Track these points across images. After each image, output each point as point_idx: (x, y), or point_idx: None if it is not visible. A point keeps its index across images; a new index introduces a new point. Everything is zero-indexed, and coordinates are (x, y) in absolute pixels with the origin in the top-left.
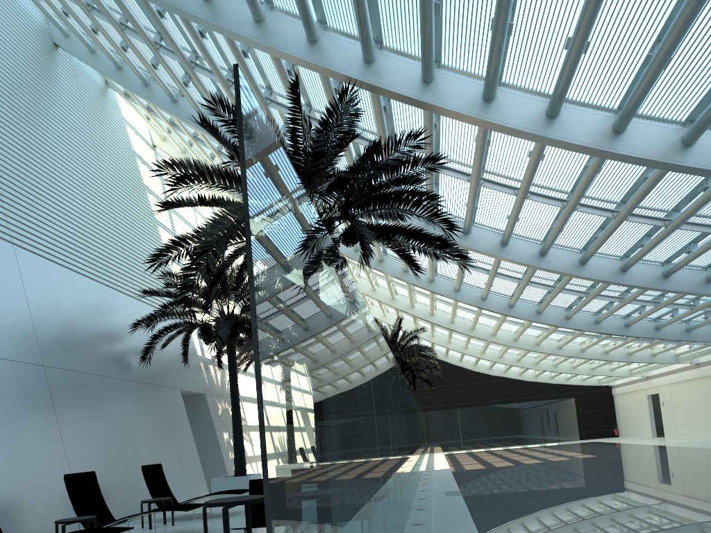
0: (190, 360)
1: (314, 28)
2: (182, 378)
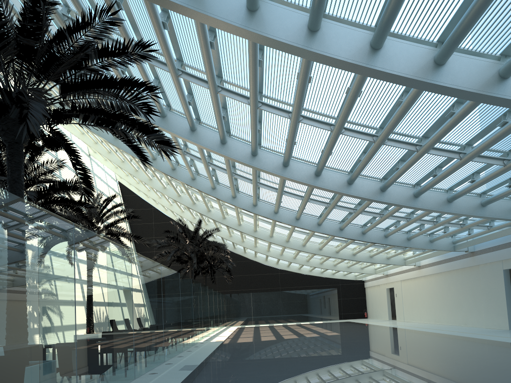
0: None
1: None
2: None
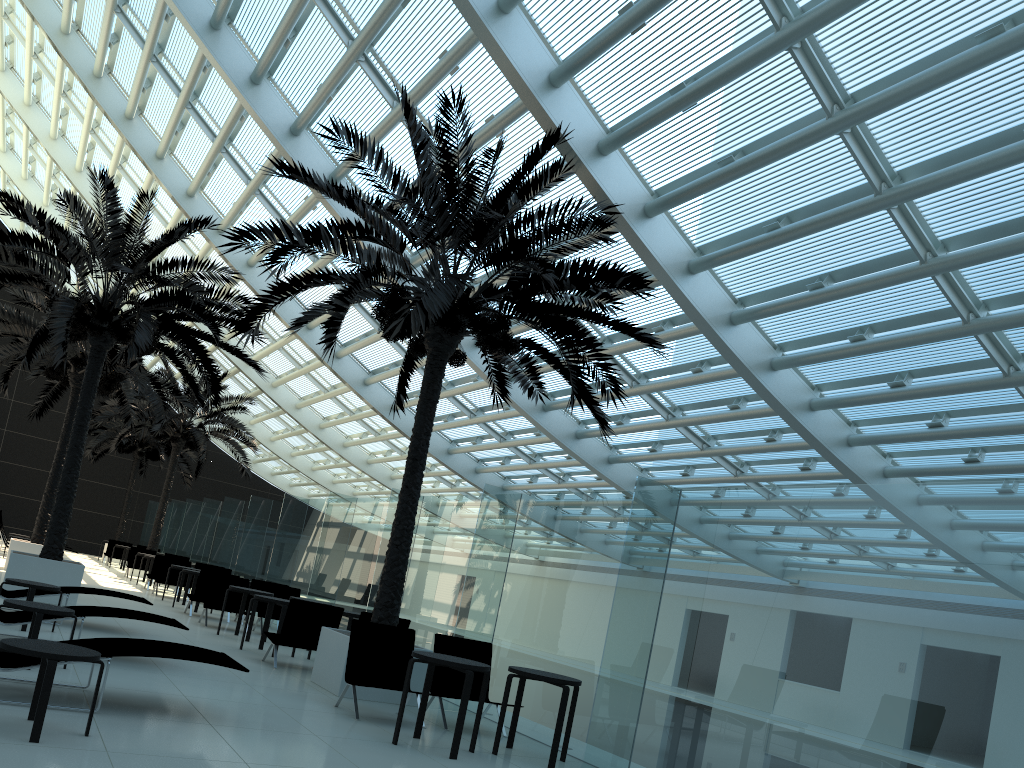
0: None
1: (572, 77)
2: None
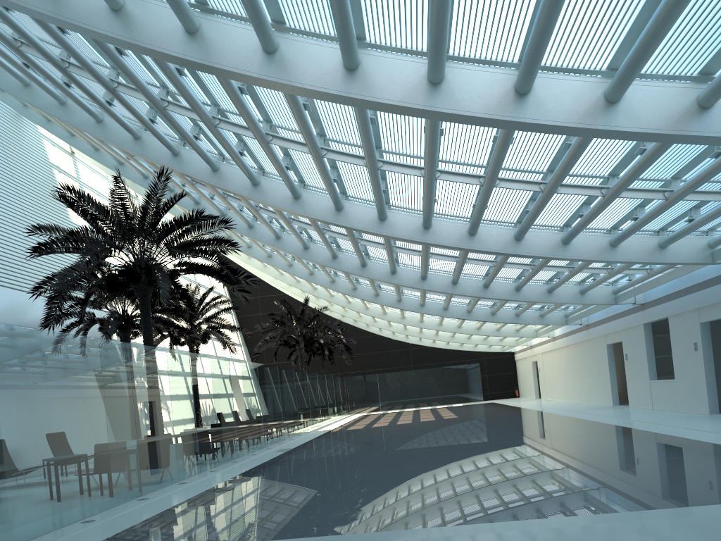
0: None
1: (134, 132)
2: None
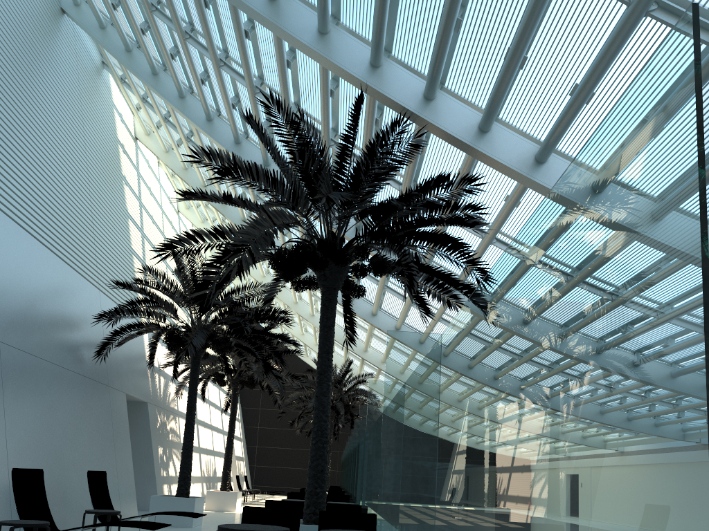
0: (139, 364)
1: (381, 52)
2: (129, 382)
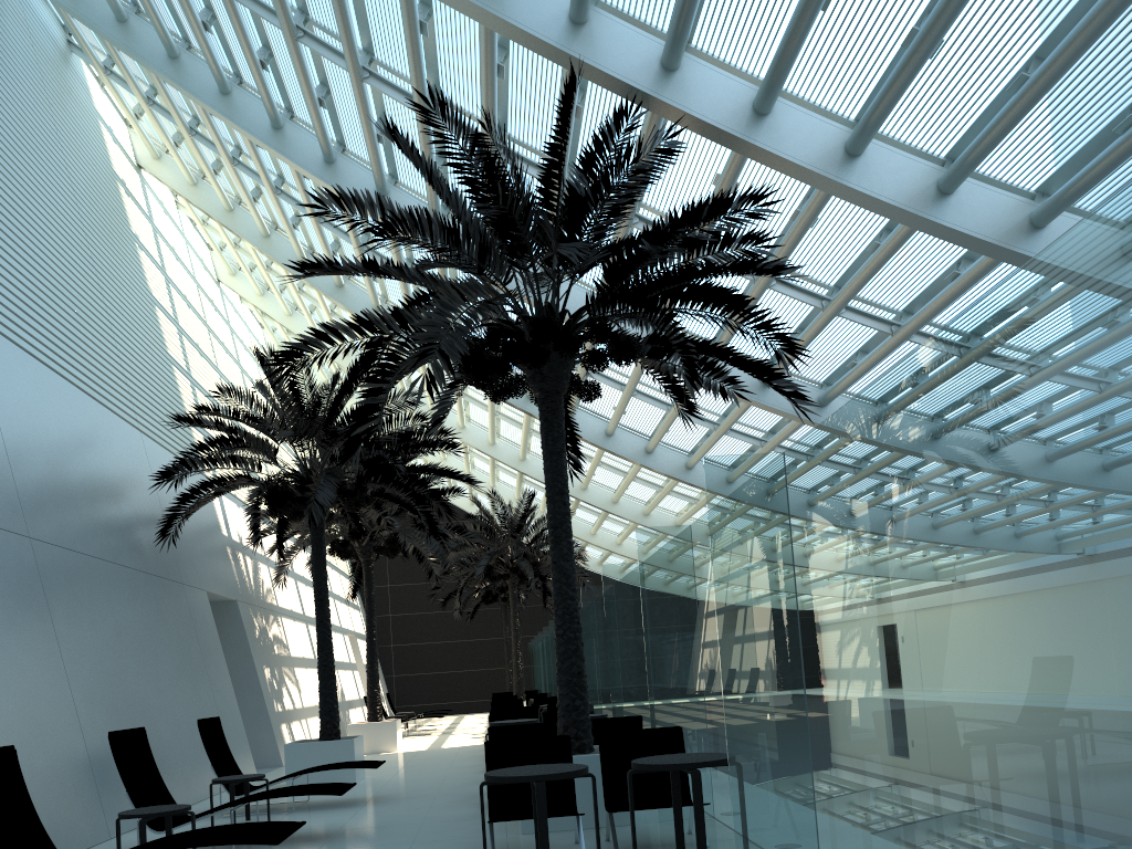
0: (214, 542)
1: None
2: (208, 573)
